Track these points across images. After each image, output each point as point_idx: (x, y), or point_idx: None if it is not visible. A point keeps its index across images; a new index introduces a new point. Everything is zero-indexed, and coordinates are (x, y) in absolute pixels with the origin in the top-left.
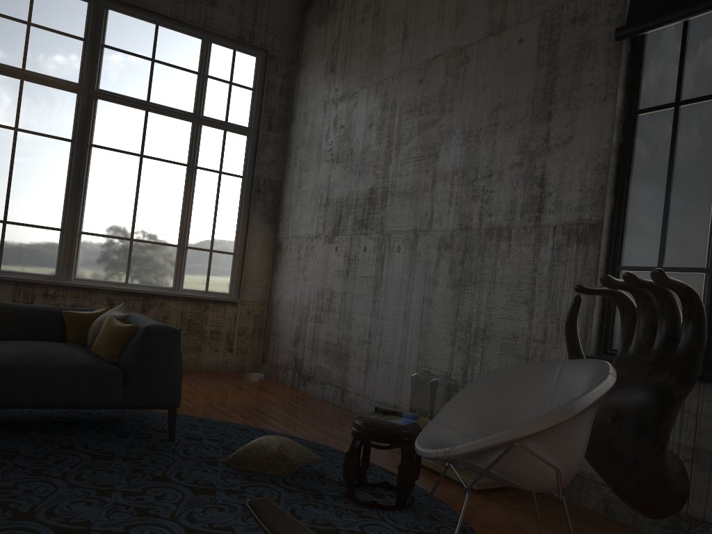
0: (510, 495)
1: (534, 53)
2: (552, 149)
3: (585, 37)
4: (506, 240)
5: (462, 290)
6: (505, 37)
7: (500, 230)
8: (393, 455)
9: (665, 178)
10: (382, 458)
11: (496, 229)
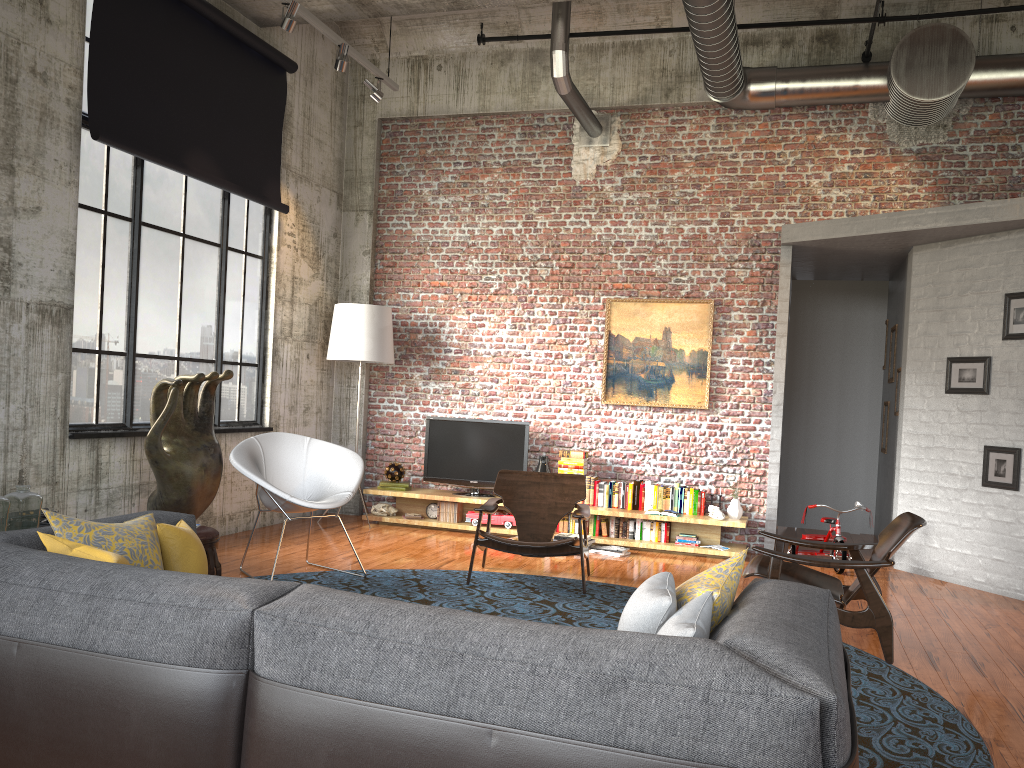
0: None
1: None
2: (19, 212)
3: (47, 102)
4: None
5: None
6: None
7: None
8: None
9: (99, 274)
10: None
11: None
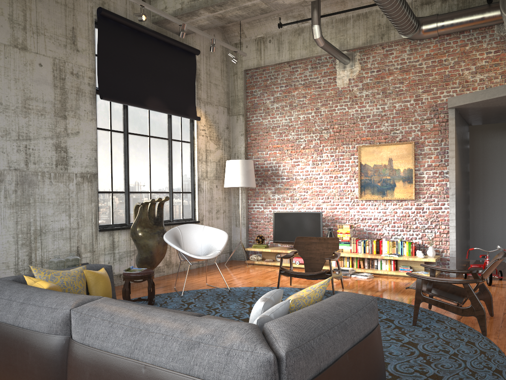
0: None
1: (51, 78)
2: (69, 135)
3: (79, 85)
4: (48, 179)
5: (19, 208)
6: (28, 56)
7: (43, 173)
8: None
9: (110, 158)
10: None
11: (40, 172)
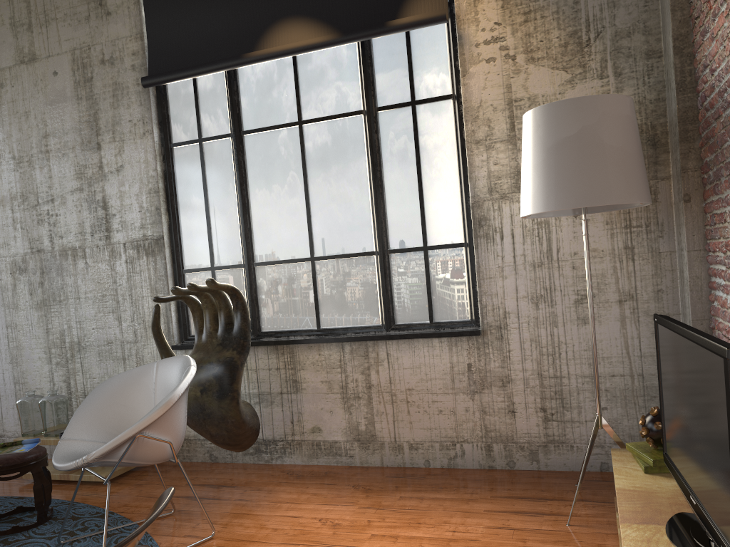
0: (136, 475)
1: (71, 87)
2: (108, 175)
3: (116, 78)
4: (82, 259)
5: (48, 310)
6: (38, 68)
7: (75, 250)
8: (14, 481)
9: (203, 198)
10: (4, 489)
11: (70, 250)
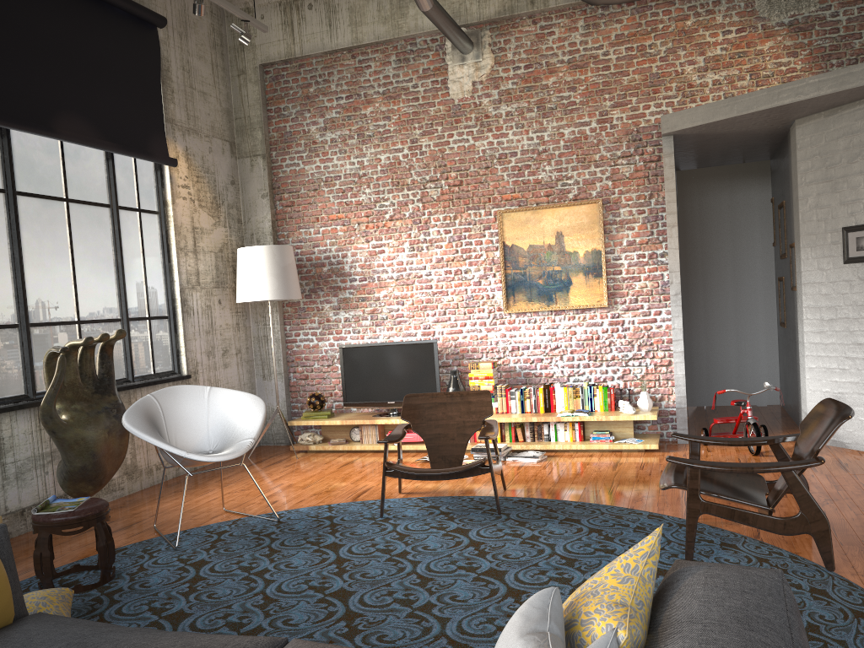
0: None
1: None
2: None
3: None
4: None
5: None
6: None
7: None
8: None
9: None
10: None
11: None
